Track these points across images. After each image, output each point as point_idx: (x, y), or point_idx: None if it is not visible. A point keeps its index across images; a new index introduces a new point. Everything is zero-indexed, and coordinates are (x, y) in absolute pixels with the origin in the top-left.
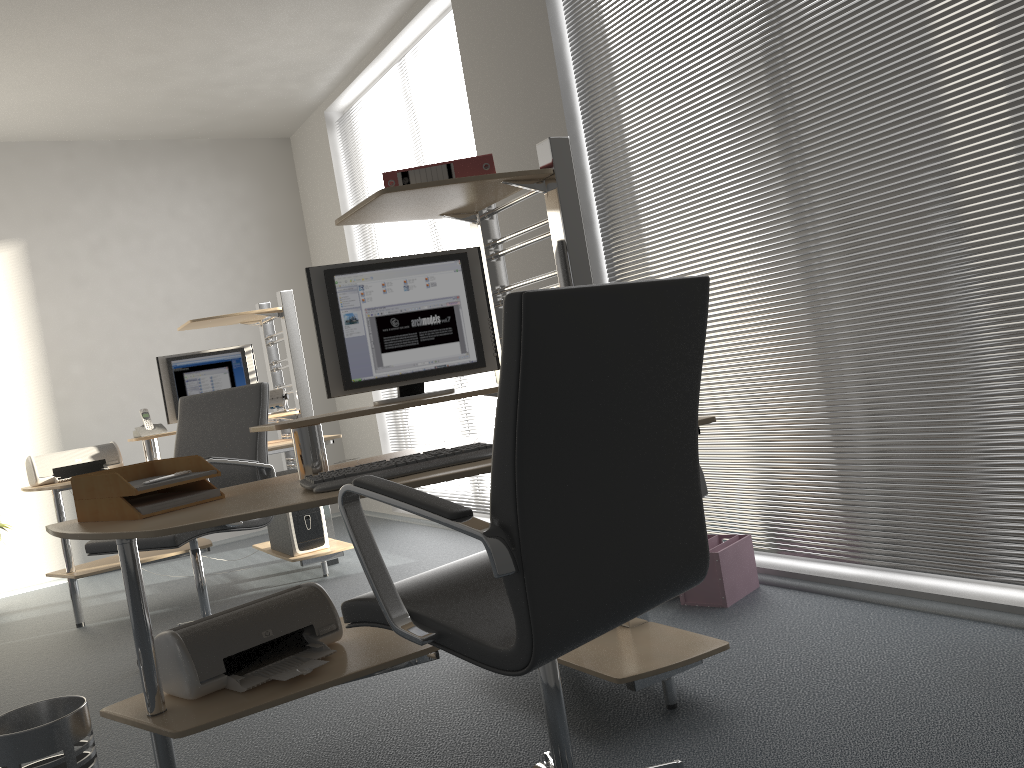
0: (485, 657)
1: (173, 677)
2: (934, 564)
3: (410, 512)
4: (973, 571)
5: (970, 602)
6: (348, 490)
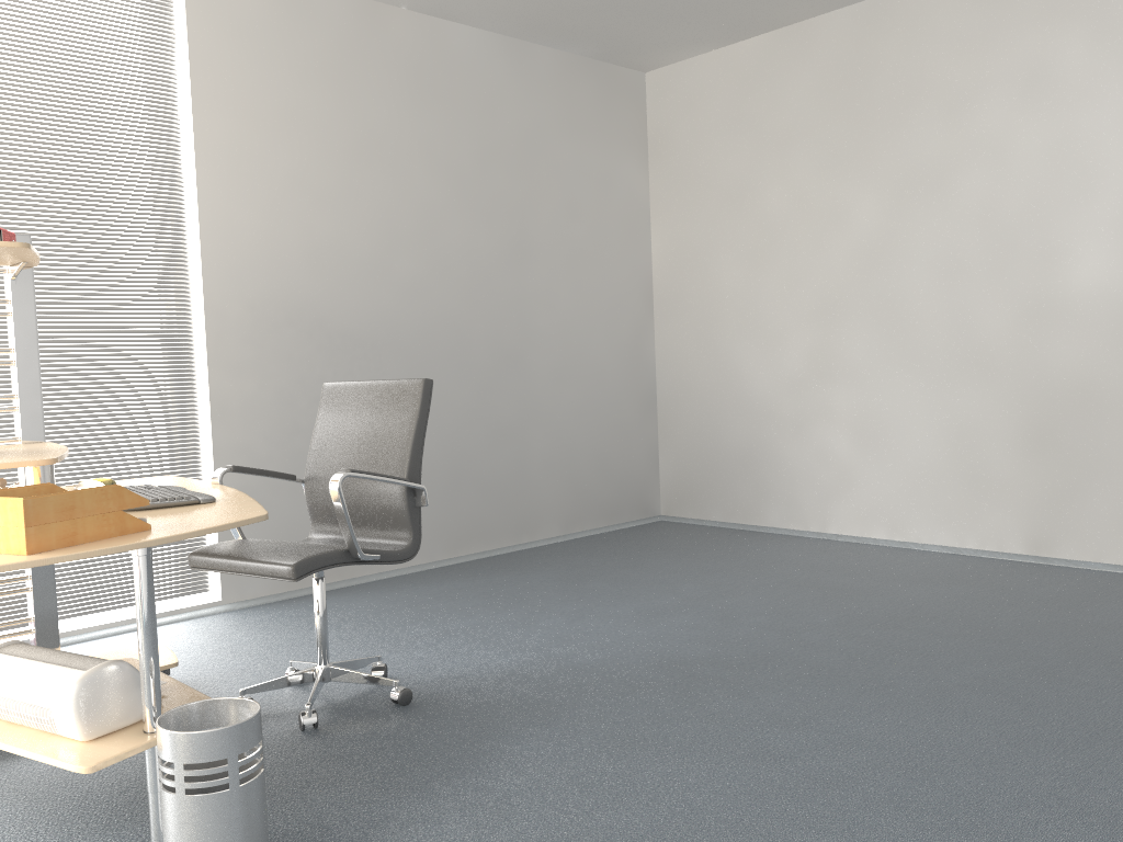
0: (397, 557)
1: (122, 706)
2: (80, 609)
3: (389, 482)
4: (111, 604)
5: (123, 622)
6: (349, 475)
